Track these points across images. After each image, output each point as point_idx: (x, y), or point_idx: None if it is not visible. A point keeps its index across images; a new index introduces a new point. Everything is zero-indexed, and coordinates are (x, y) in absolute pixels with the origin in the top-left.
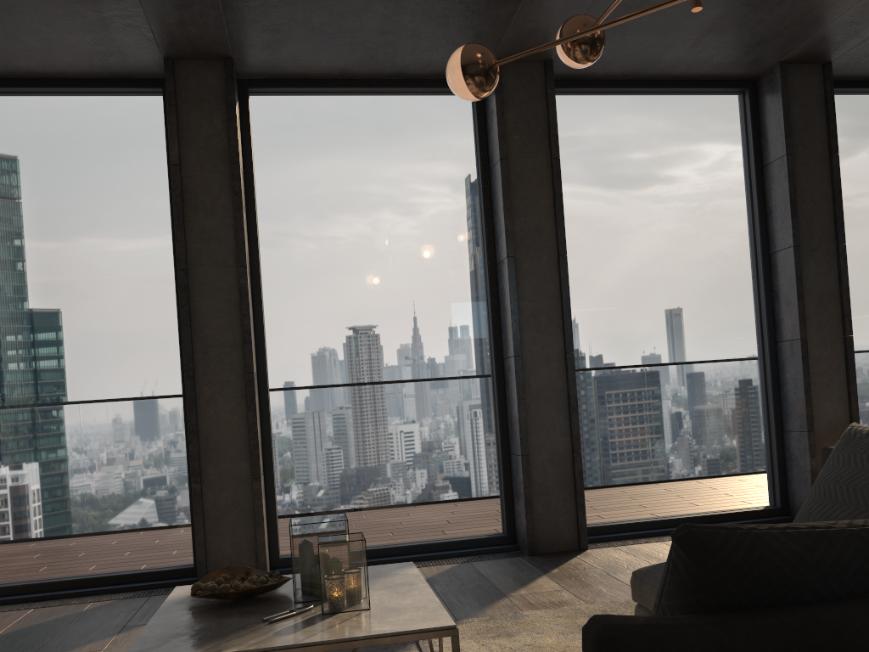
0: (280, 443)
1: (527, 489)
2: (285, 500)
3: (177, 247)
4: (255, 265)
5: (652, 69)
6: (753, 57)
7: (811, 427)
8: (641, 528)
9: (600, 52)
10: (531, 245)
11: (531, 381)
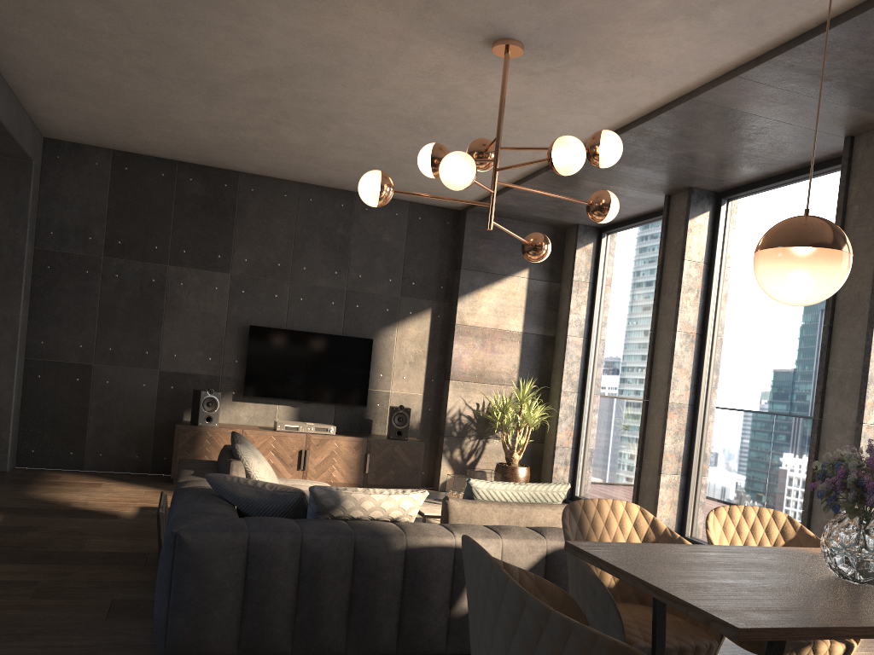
0: (701, 457)
1: None
2: (696, 498)
3: (651, 318)
4: (704, 327)
5: None
6: None
7: None
8: None
9: (600, 214)
10: (849, 313)
11: (826, 444)
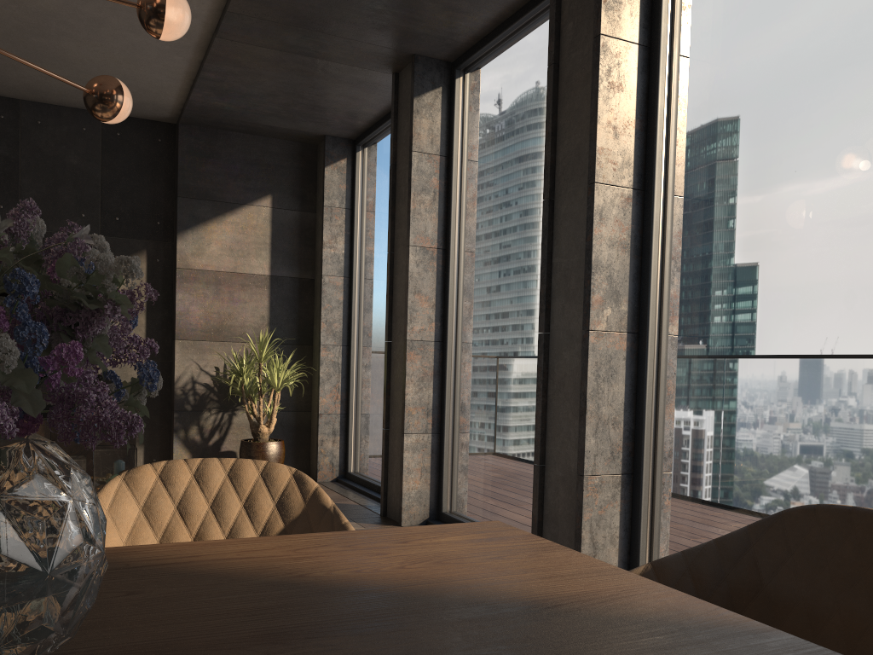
0: (453, 408)
1: (534, 509)
2: (452, 461)
3: (388, 234)
4: (447, 239)
5: None
6: None
7: None
8: None
9: (153, 20)
10: (570, 177)
11: (556, 368)
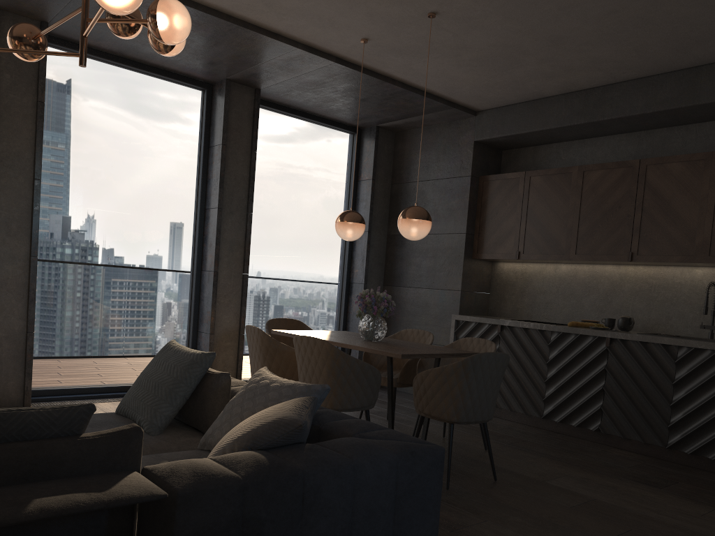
0: None
1: None
2: None
3: None
4: None
5: (134, 54)
6: (207, 70)
7: (213, 331)
8: (82, 392)
9: (42, 55)
10: (10, 166)
11: None
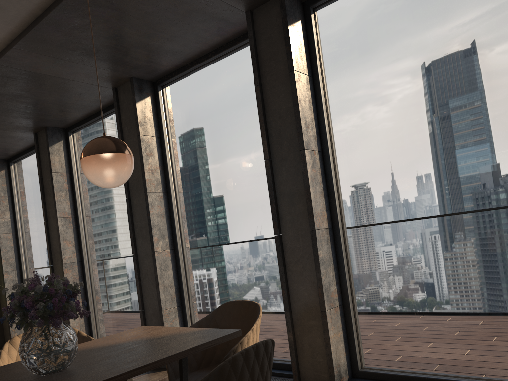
0: (92, 292)
1: None
2: (95, 318)
3: (43, 212)
4: (76, 212)
5: (187, 53)
6: (220, 21)
7: (287, 307)
8: None
9: None
10: (136, 189)
11: (143, 268)
